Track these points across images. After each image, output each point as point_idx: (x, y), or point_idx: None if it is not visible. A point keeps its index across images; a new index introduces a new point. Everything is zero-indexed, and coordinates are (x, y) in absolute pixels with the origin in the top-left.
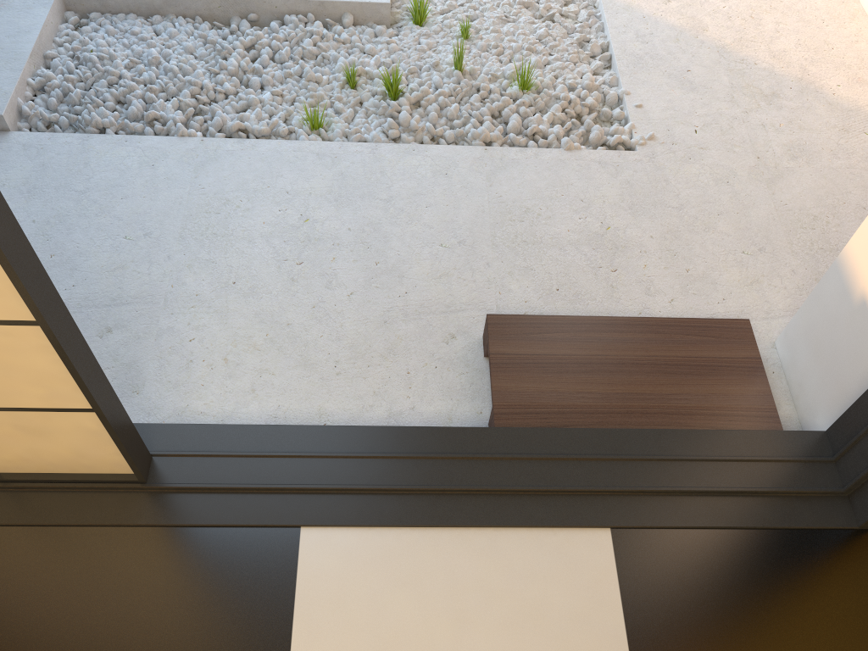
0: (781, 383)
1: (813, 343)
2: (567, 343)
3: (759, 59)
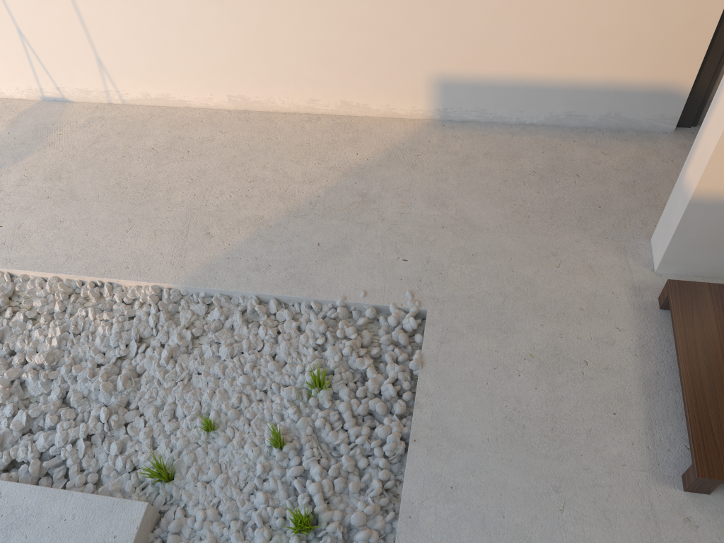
0: (696, 280)
1: (706, 245)
2: (721, 414)
3: (313, 192)
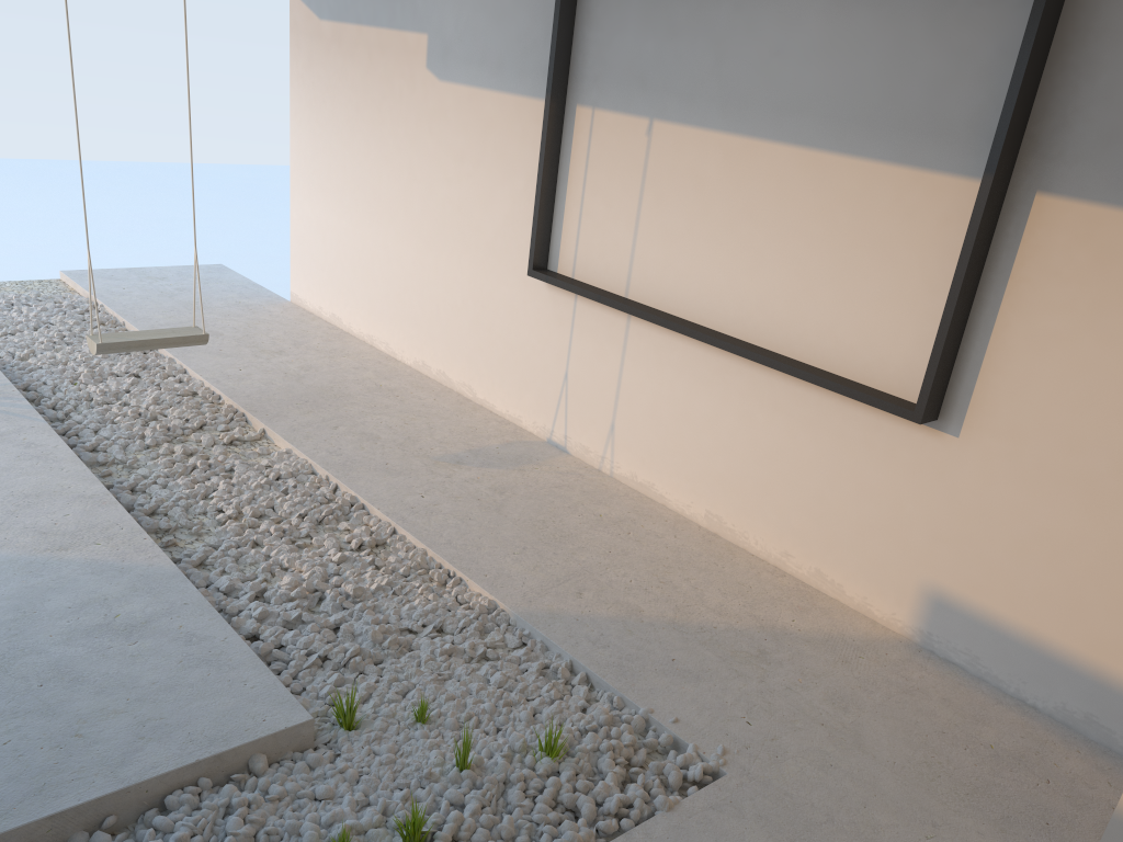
0: None
1: None
2: None
3: (712, 621)
